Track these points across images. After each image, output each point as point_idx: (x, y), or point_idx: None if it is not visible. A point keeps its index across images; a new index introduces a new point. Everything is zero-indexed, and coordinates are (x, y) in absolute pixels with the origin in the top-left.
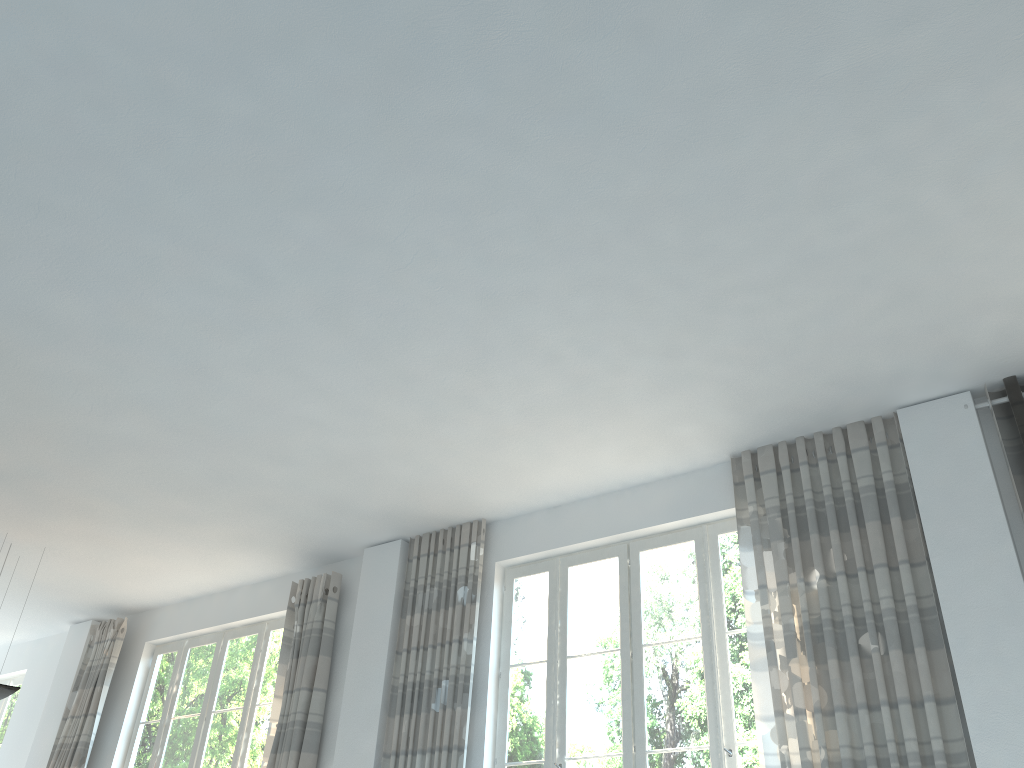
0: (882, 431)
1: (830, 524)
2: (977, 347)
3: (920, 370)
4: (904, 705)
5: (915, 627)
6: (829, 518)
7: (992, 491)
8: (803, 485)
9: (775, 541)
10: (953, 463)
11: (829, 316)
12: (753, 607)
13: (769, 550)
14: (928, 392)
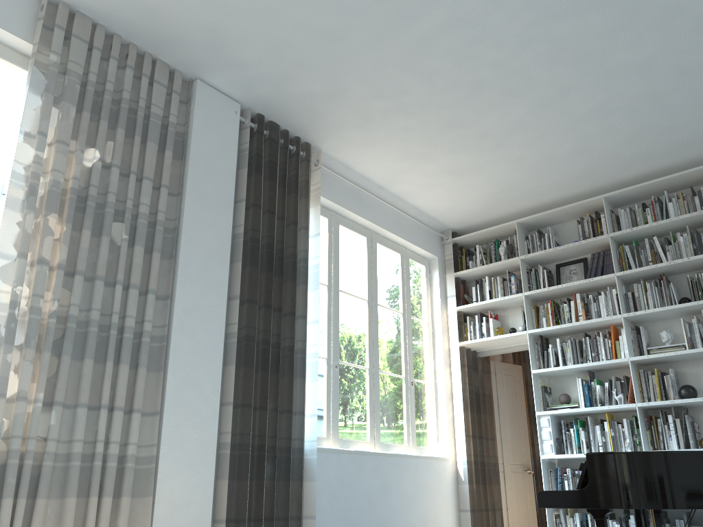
0: (180, 85)
1: (122, 123)
2: (288, 90)
3: (250, 73)
4: (136, 290)
5: (160, 237)
6: (122, 118)
7: (233, 176)
8: (109, 76)
9: (69, 104)
10: (218, 143)
11: (297, 2)
12: (19, 146)
13: (52, 106)
14: (226, 86)
